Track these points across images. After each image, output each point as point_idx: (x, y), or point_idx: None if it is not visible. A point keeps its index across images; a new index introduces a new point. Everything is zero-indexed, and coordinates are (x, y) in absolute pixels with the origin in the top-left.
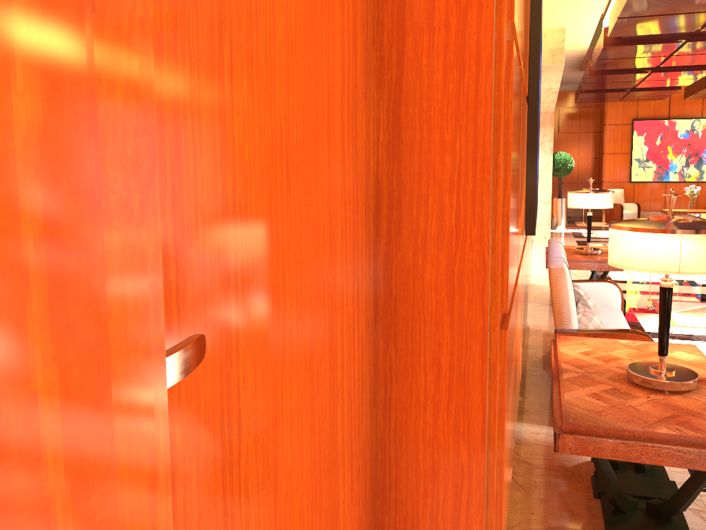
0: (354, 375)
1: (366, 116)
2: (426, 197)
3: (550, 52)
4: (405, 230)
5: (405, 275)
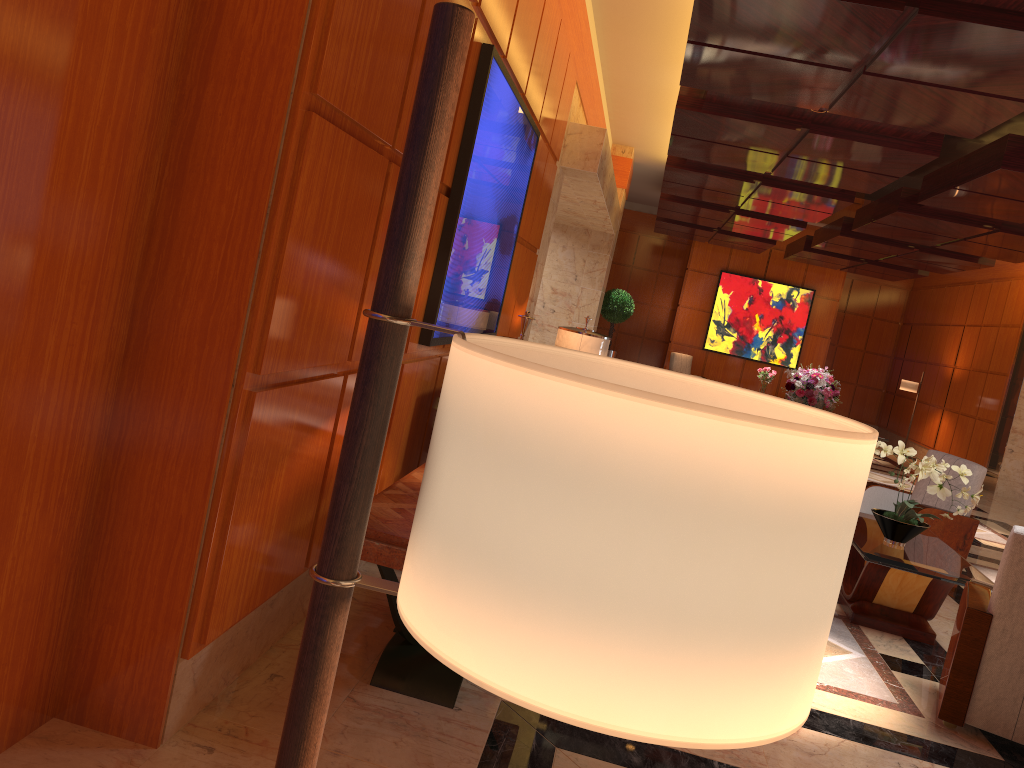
0: (72, 397)
1: (148, 148)
2: (197, 242)
3: (583, 154)
4: (171, 271)
5: (163, 315)
